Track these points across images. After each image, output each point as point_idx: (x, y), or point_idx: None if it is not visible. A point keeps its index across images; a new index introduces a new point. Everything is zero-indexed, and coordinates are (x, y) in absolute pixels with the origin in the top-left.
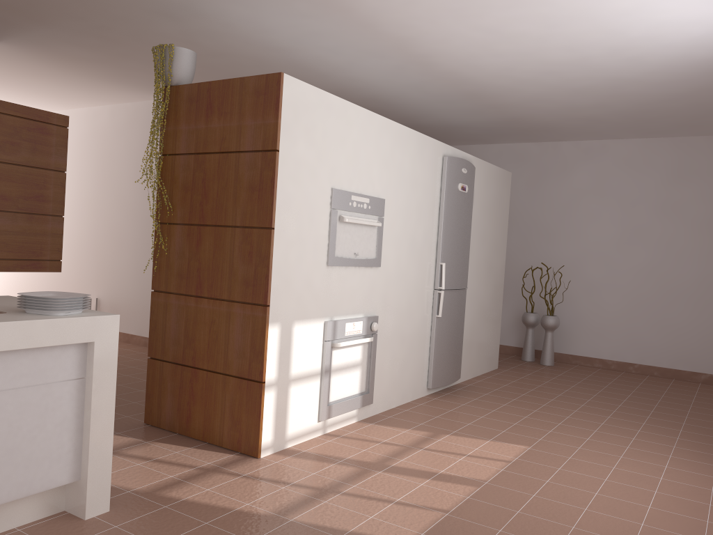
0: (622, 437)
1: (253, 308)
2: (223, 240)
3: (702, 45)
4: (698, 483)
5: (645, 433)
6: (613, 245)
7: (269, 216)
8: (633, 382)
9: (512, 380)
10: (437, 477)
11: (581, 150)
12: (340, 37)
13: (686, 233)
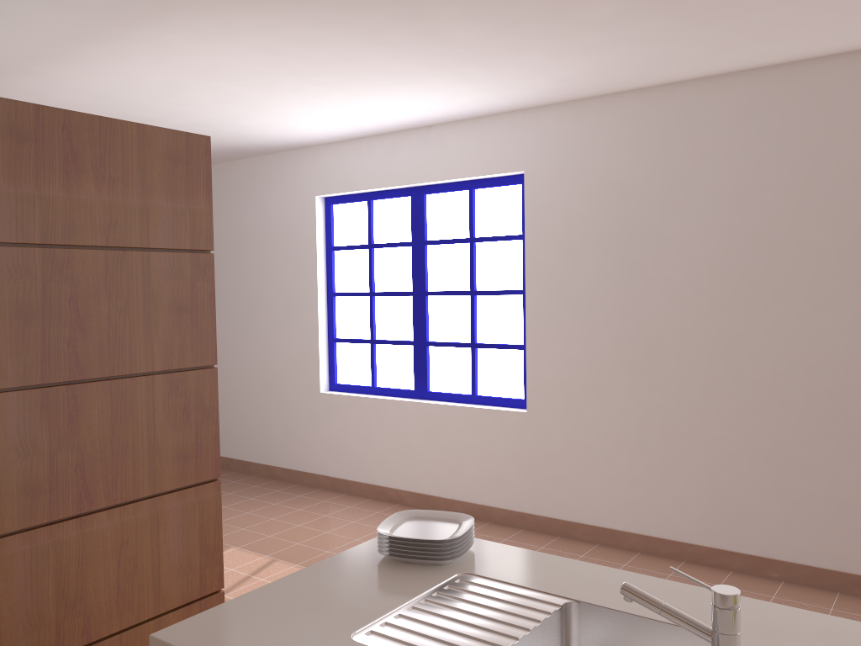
0: None
1: (199, 491)
2: (132, 400)
3: (250, 138)
4: (336, 507)
5: None
6: None
7: (213, 349)
8: None
9: None
10: None
11: None
12: (3, 25)
13: None
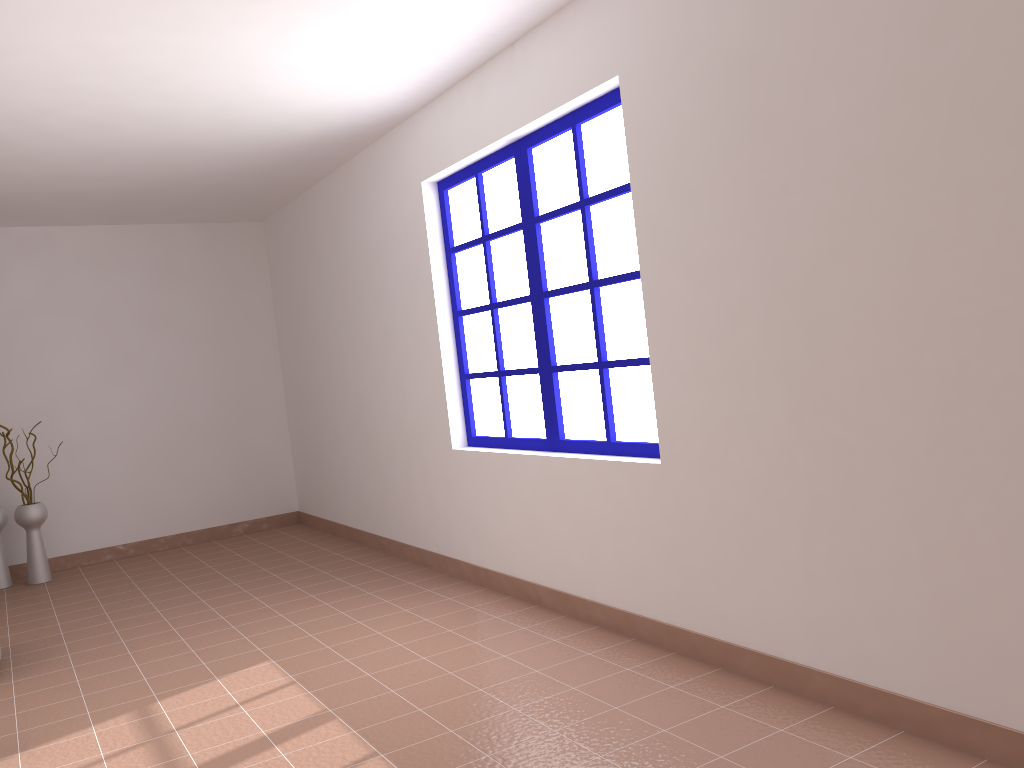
0: (317, 607)
1: None
2: None
3: (317, 118)
4: (453, 608)
5: (322, 595)
6: (95, 380)
7: None
8: (187, 559)
9: (52, 615)
10: (277, 739)
11: (14, 241)
12: None
13: (188, 350)
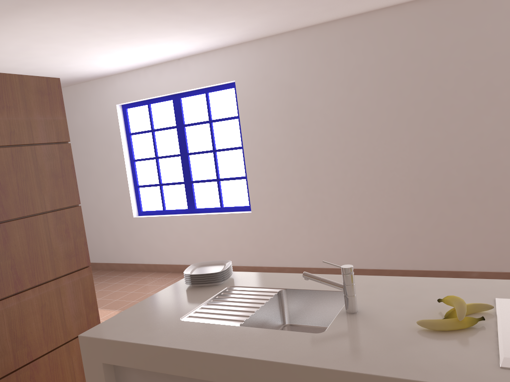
0: None
1: (80, 273)
2: (37, 228)
3: (72, 74)
4: (151, 279)
5: None
6: None
7: (77, 196)
8: None
9: None
10: None
11: None
12: None
13: None
